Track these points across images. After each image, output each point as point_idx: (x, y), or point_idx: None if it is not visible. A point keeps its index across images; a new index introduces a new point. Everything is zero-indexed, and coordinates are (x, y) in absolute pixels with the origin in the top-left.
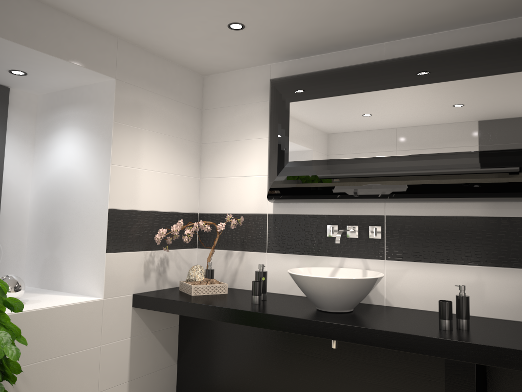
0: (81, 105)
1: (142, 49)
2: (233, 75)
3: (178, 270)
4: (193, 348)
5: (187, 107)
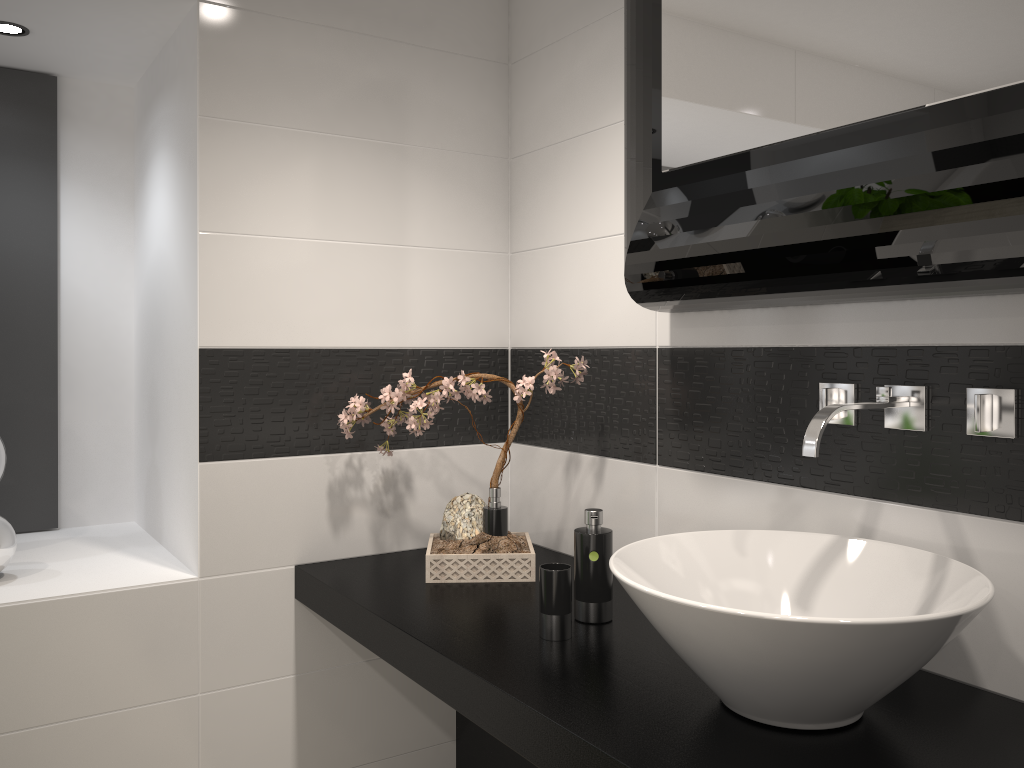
0: (168, 91)
1: None
2: None
3: (447, 502)
4: None
5: (456, 62)
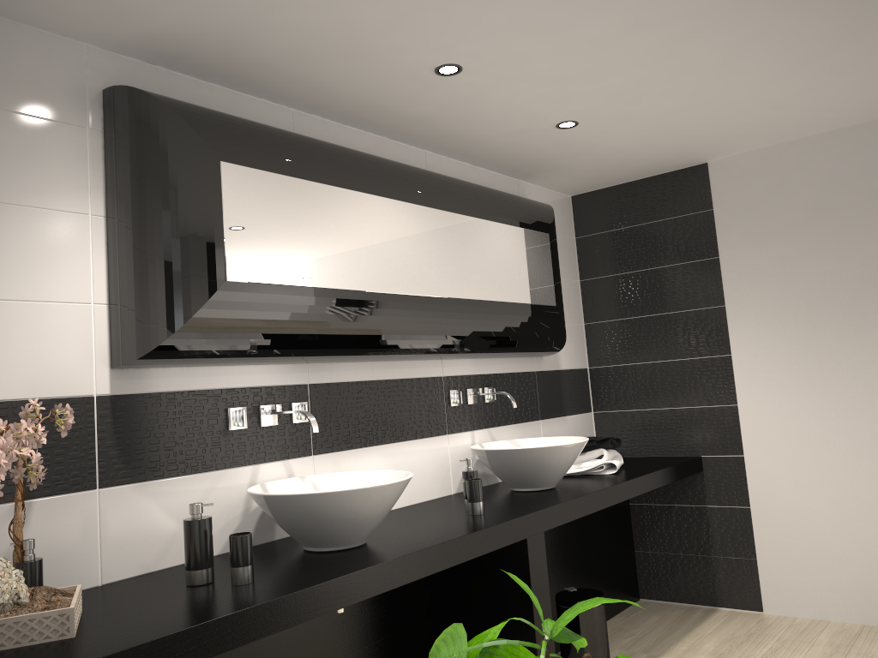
0: None
1: None
2: None
3: None
4: None
5: None
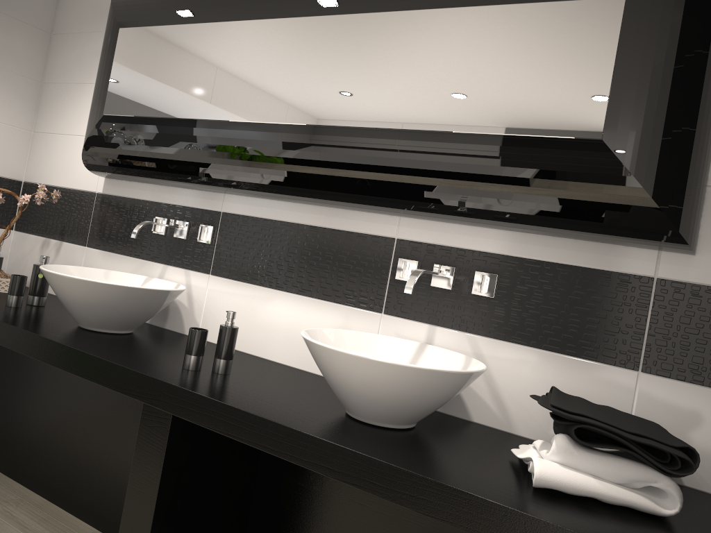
0: None
1: None
2: None
3: None
4: None
5: (20, 25)
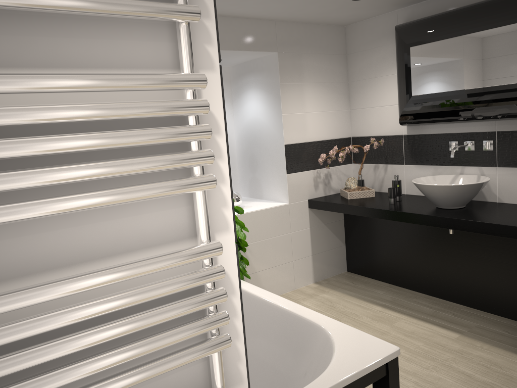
0: (258, 73)
1: (293, 22)
2: (367, 22)
3: (339, 181)
4: (355, 235)
5: (334, 56)
